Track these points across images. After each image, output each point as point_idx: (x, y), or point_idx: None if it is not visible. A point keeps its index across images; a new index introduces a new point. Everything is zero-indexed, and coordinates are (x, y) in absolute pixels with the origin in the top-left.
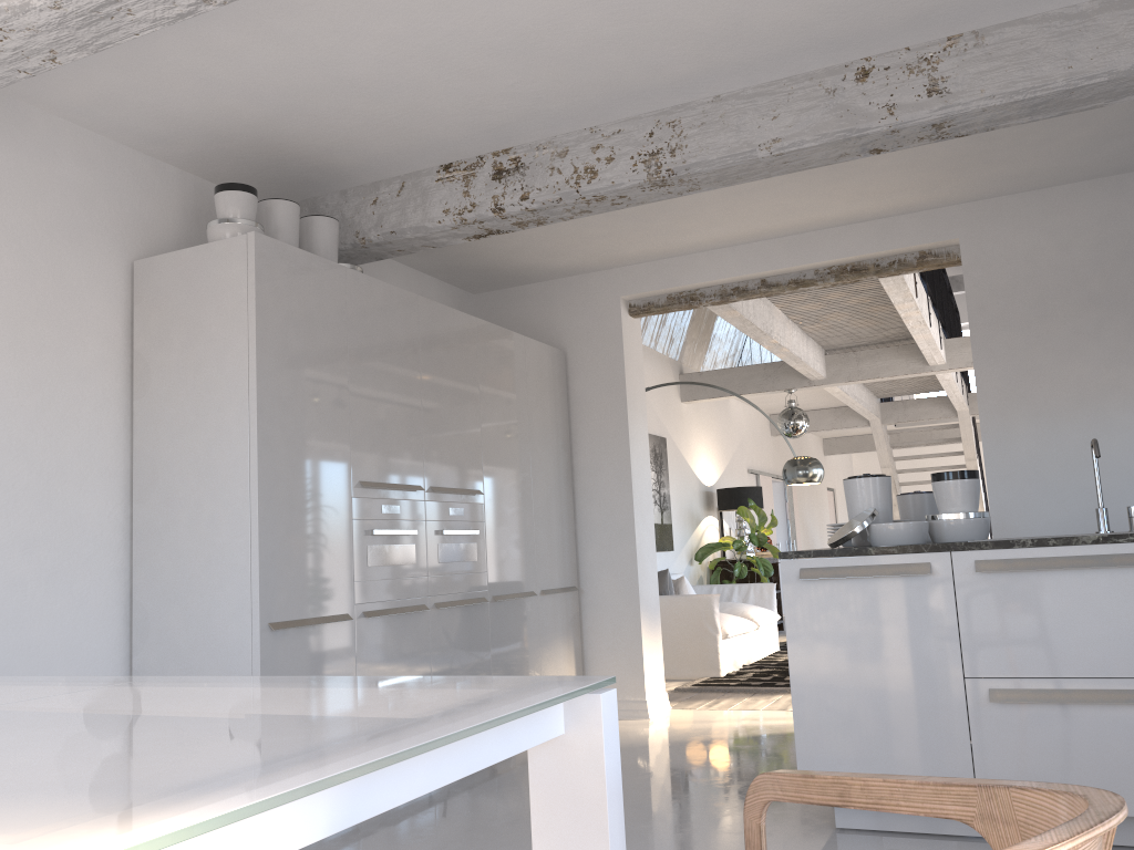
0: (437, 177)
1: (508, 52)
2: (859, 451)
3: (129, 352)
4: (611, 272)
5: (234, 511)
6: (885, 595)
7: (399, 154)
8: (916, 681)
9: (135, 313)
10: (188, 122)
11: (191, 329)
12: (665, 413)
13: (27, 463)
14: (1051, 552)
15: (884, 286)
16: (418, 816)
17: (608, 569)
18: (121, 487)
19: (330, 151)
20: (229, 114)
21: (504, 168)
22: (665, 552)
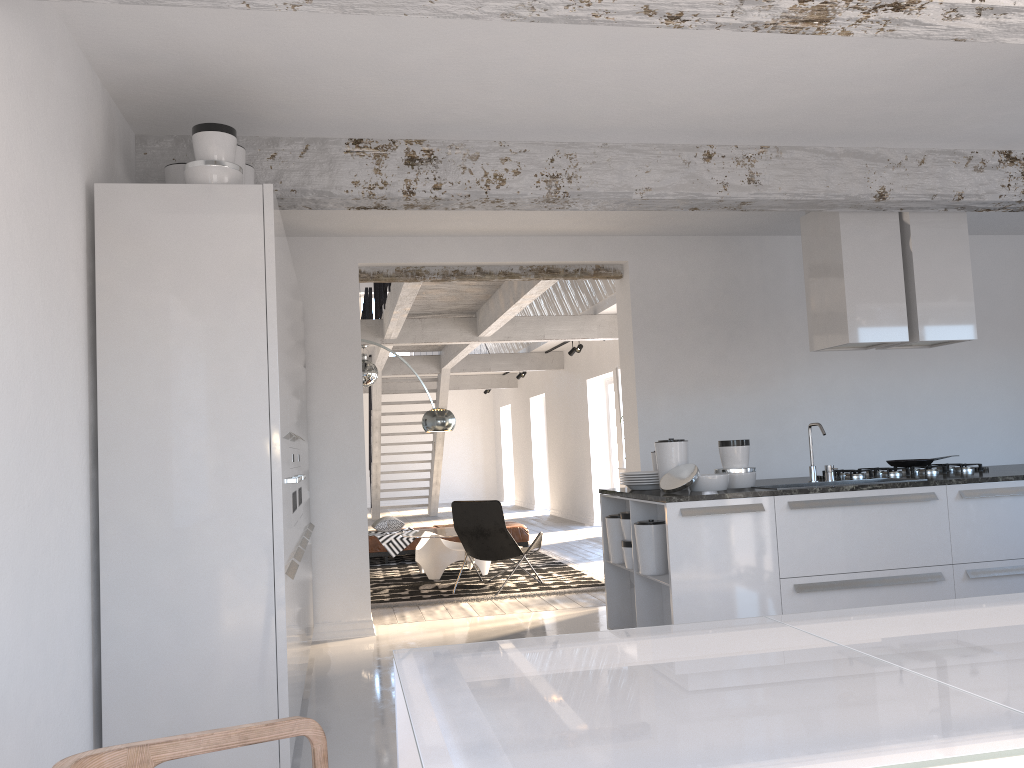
0: (346, 149)
1: (528, 81)
2: None
3: (86, 284)
4: (350, 240)
5: (249, 464)
6: (734, 526)
7: (330, 122)
8: (752, 583)
9: (98, 242)
10: (187, 50)
11: (185, 271)
12: None
13: (48, 408)
14: (828, 496)
15: (540, 282)
16: (360, 739)
17: (339, 506)
18: (85, 434)
19: (277, 106)
20: (238, 56)
21: (417, 157)
22: None
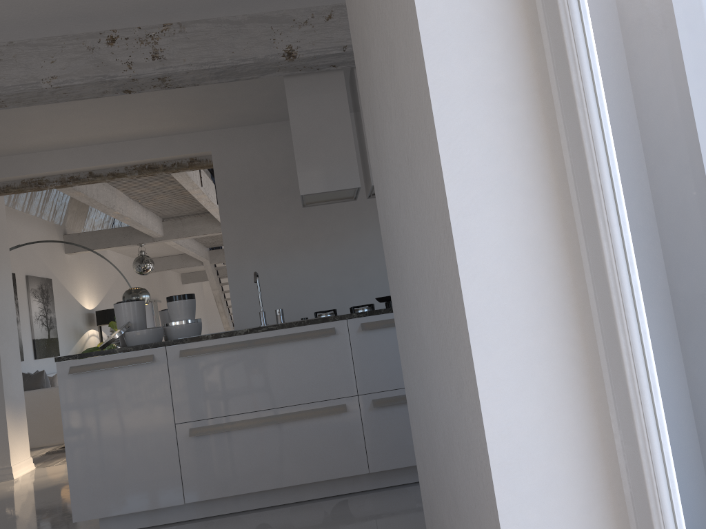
0: None
1: None
2: (204, 280)
3: None
4: None
5: None
6: (126, 378)
7: None
8: (146, 430)
9: None
10: None
11: None
12: (51, 261)
13: None
14: (223, 341)
15: (176, 178)
16: None
17: None
18: None
19: None
20: None
21: None
22: (52, 358)
